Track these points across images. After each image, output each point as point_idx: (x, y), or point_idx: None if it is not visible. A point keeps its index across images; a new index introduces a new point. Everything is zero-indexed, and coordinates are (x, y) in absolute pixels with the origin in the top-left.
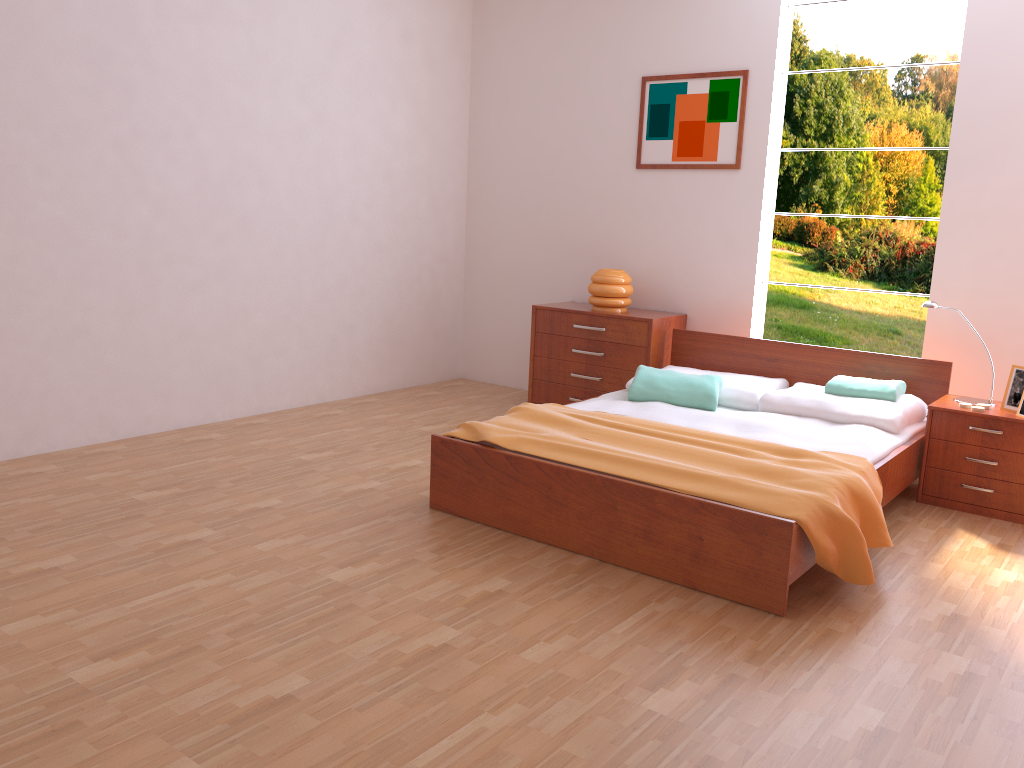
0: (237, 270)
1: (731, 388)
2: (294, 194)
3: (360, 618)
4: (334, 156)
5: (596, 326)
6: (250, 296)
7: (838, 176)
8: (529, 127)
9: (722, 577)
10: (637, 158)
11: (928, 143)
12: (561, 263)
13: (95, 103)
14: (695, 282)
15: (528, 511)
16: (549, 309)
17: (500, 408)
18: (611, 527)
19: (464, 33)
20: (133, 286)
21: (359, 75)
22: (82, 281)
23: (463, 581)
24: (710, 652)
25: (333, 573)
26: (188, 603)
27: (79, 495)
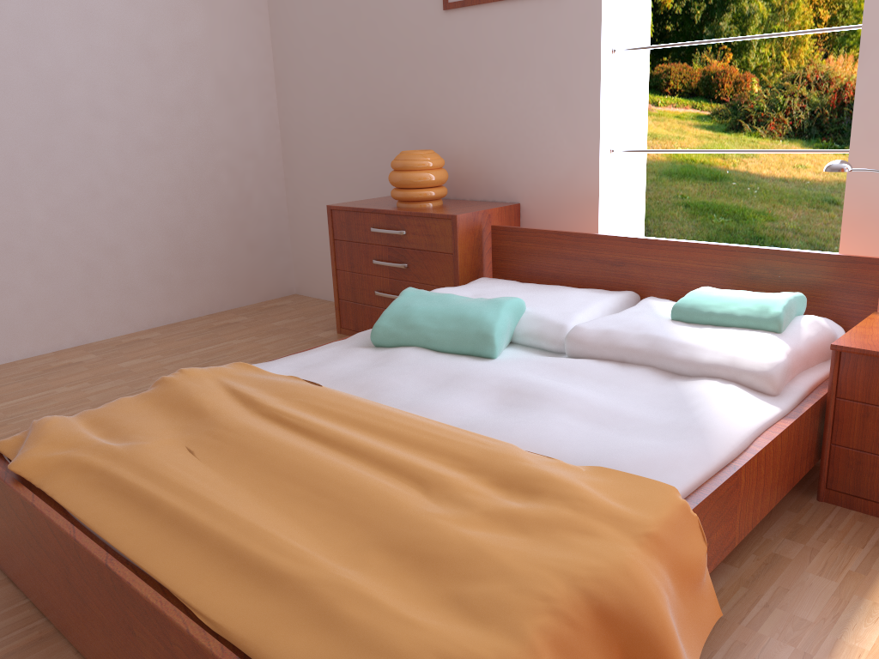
0: None
1: (535, 316)
2: None
3: None
4: (49, 32)
5: (395, 228)
6: None
7: (751, 6)
8: None
9: None
10: None
11: None
12: (376, 148)
13: None
14: (526, 159)
15: (59, 598)
16: (344, 209)
17: (299, 338)
18: None
19: None
20: None
21: None
22: None
23: None
24: None
25: None
26: None
27: None
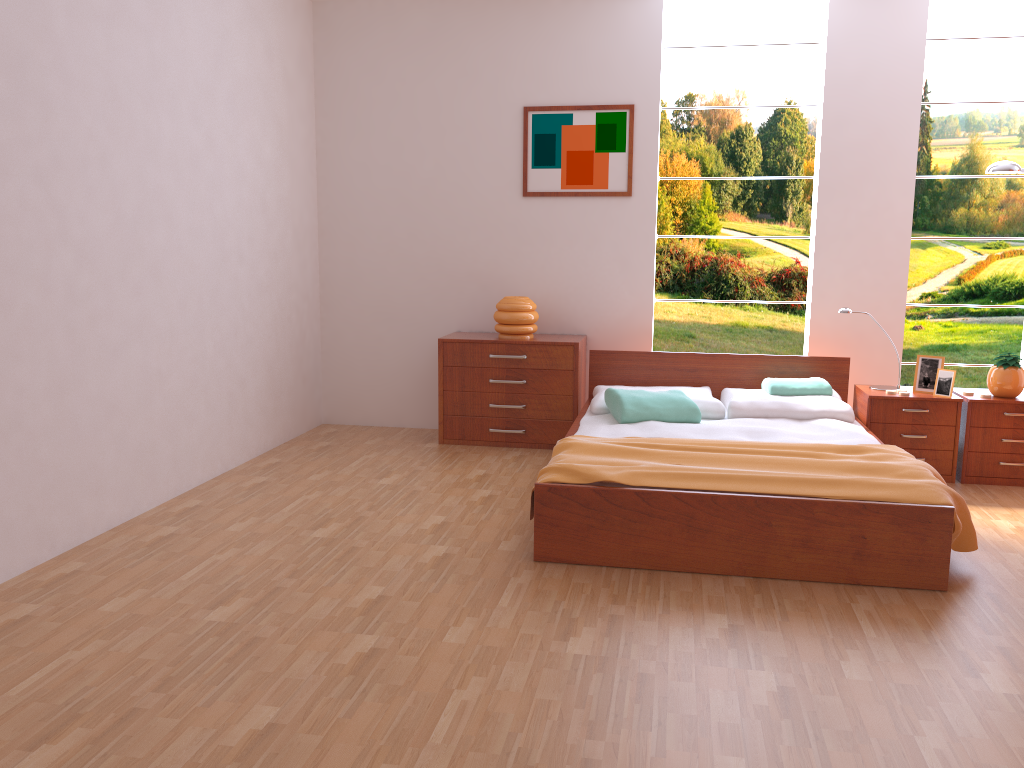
0: (152, 326)
1: (692, 400)
2: (193, 231)
3: (672, 684)
4: (222, 186)
5: (516, 354)
6: (164, 356)
7: None
8: (394, 154)
9: (886, 568)
10: (524, 186)
11: (704, 170)
12: (442, 293)
13: (15, 122)
14: (593, 304)
15: (666, 544)
16: (459, 341)
17: (417, 449)
18: (765, 543)
19: (308, 51)
20: (61, 356)
21: (237, 94)
22: (12, 356)
23: (688, 624)
24: (956, 633)
25: (569, 648)
26: (492, 719)
27: (135, 632)
